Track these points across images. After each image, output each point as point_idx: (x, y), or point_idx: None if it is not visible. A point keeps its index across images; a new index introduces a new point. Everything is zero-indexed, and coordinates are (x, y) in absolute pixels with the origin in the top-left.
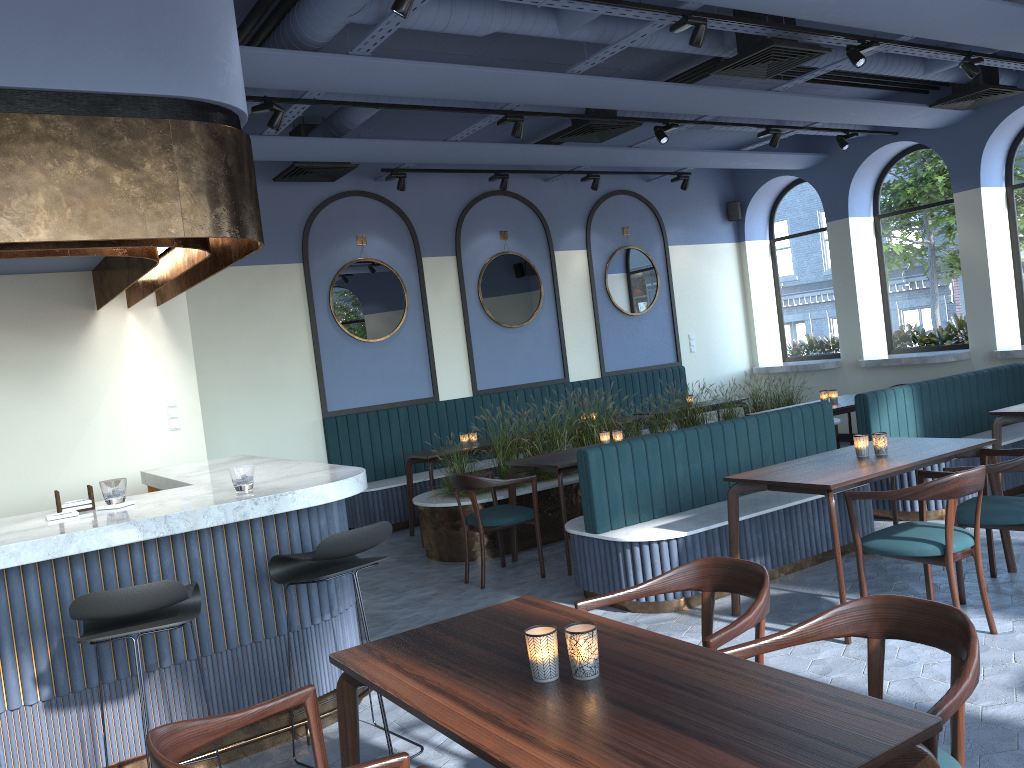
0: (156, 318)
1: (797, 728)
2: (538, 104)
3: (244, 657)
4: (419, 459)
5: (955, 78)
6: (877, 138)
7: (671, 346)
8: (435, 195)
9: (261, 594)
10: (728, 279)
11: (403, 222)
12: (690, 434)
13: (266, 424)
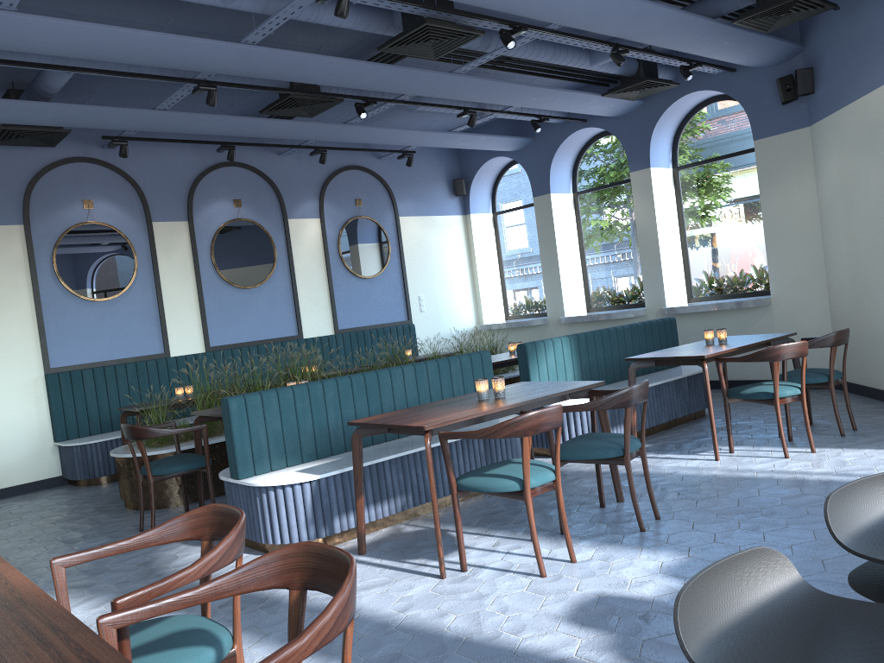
0: None
1: None
2: (223, 73)
3: None
4: (133, 412)
5: (620, 71)
6: (571, 124)
7: (402, 306)
8: (167, 164)
9: None
10: (455, 247)
11: (133, 188)
12: (343, 382)
13: None
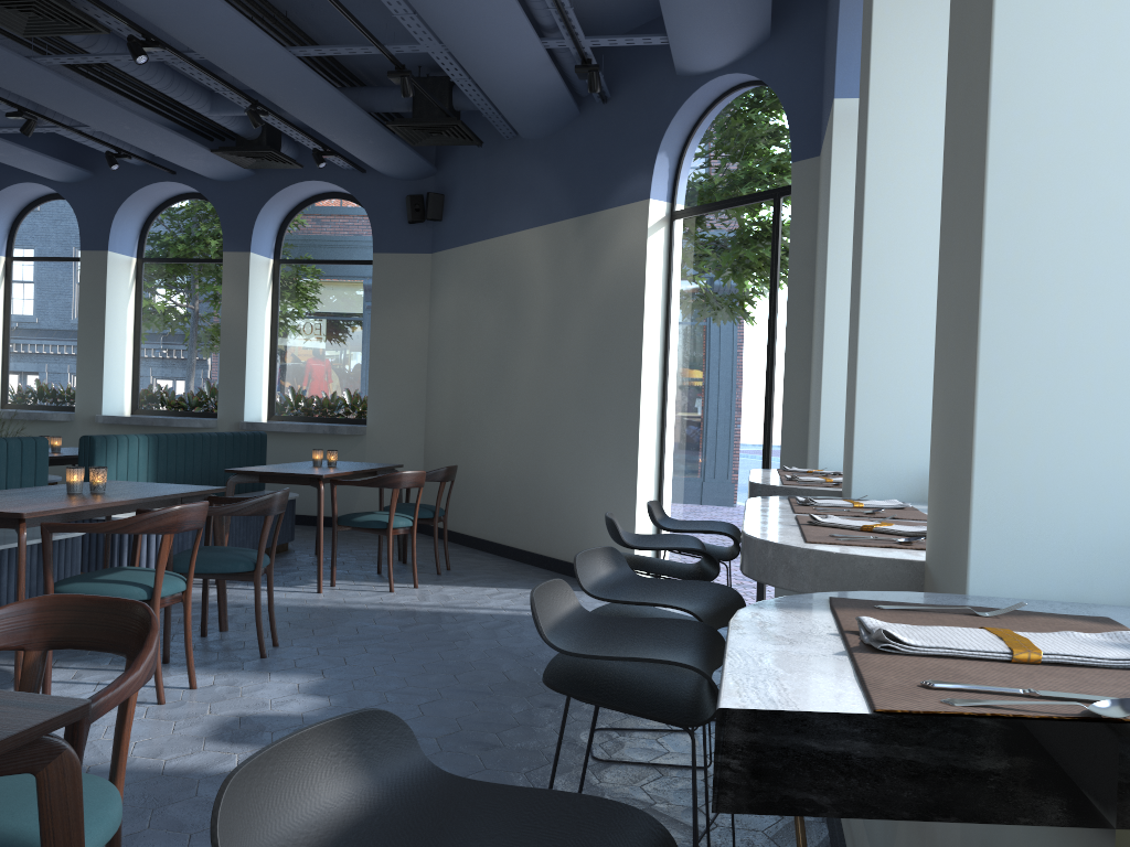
0: None
1: None
2: None
3: None
4: None
5: (241, 130)
6: (153, 172)
7: None
8: None
9: None
10: None
11: None
12: None
13: None
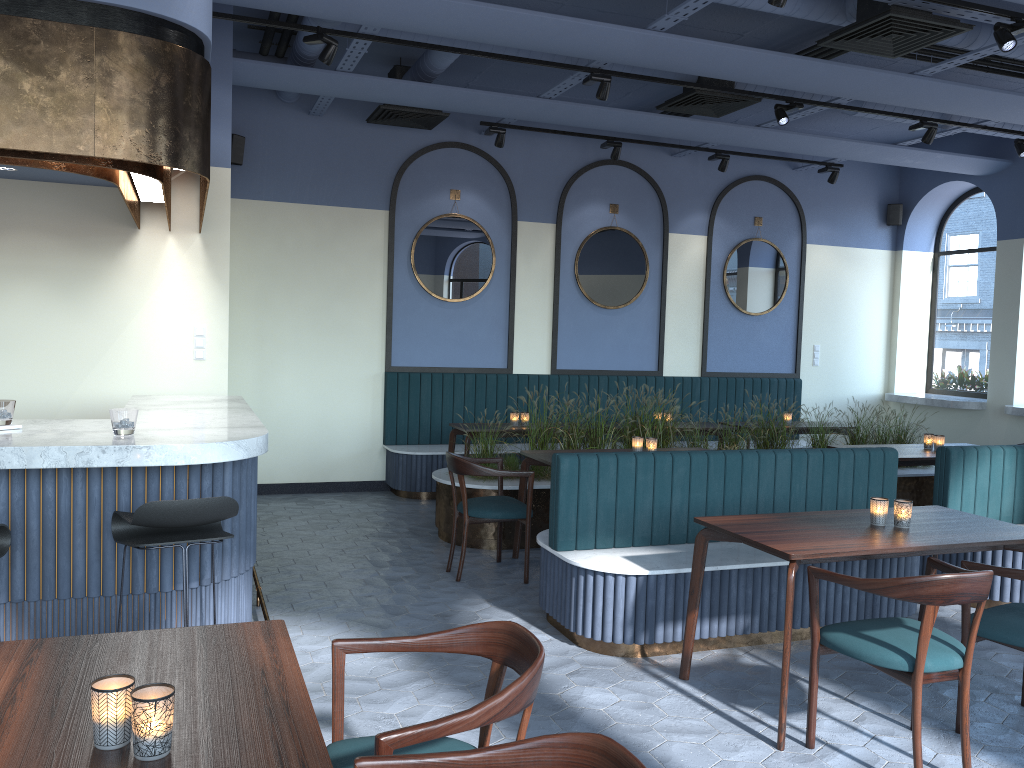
0: (196, 245)
1: None
2: (620, 63)
3: (89, 609)
4: (463, 431)
5: None
6: None
7: (790, 355)
8: (543, 157)
9: (118, 547)
10: (874, 290)
11: (503, 181)
12: (697, 459)
13: (326, 369)
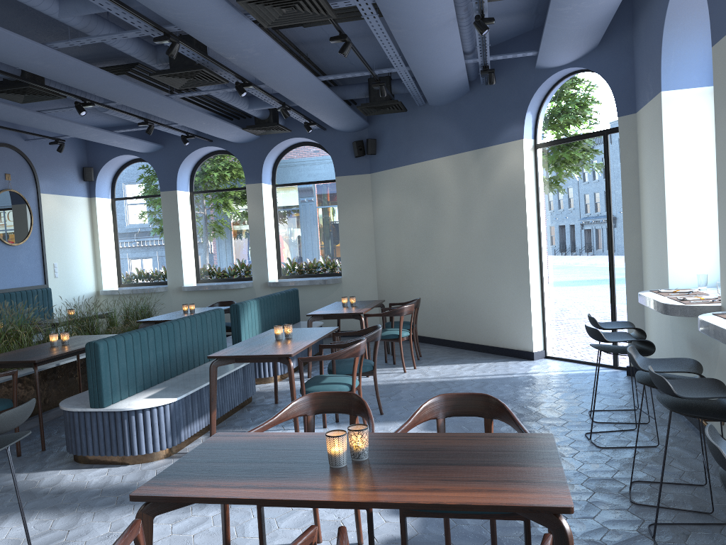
0: None
1: (509, 450)
2: (8, 62)
3: None
4: None
5: (260, 115)
6: (199, 141)
7: (41, 272)
8: None
9: None
10: (83, 224)
11: None
12: (157, 330)
13: None
